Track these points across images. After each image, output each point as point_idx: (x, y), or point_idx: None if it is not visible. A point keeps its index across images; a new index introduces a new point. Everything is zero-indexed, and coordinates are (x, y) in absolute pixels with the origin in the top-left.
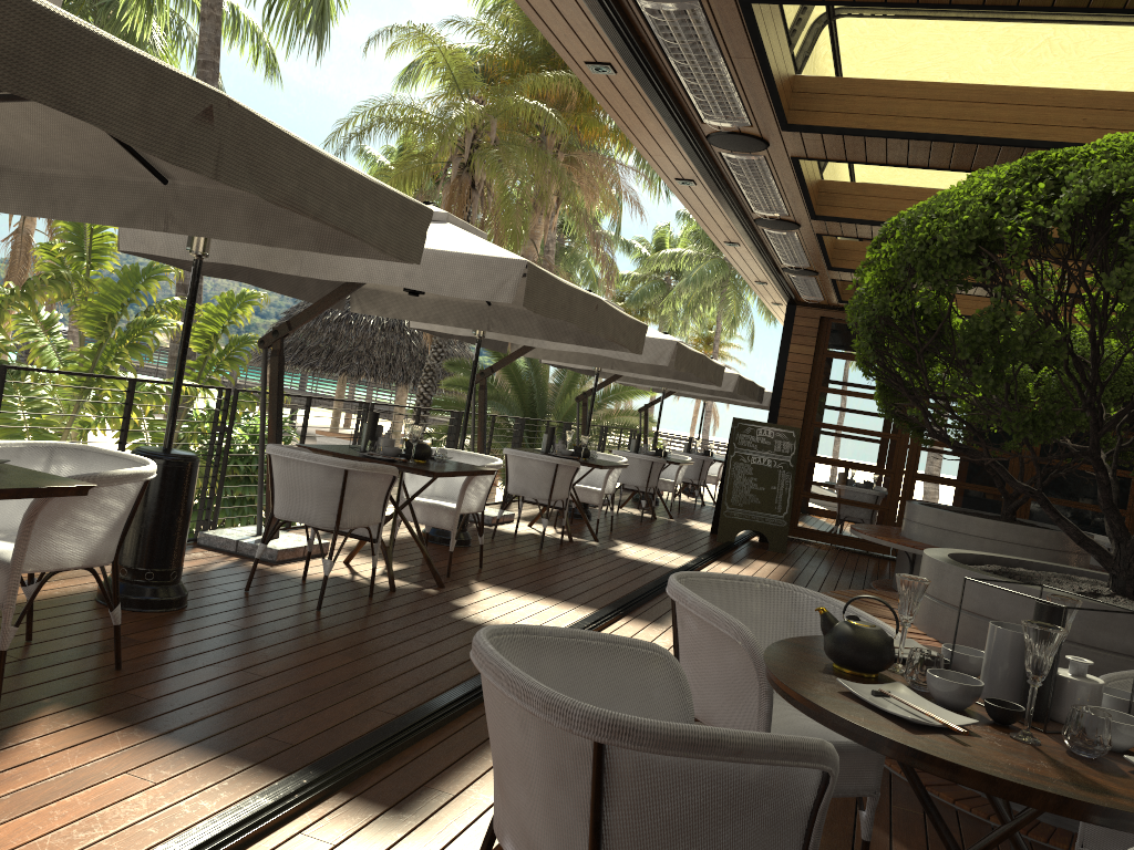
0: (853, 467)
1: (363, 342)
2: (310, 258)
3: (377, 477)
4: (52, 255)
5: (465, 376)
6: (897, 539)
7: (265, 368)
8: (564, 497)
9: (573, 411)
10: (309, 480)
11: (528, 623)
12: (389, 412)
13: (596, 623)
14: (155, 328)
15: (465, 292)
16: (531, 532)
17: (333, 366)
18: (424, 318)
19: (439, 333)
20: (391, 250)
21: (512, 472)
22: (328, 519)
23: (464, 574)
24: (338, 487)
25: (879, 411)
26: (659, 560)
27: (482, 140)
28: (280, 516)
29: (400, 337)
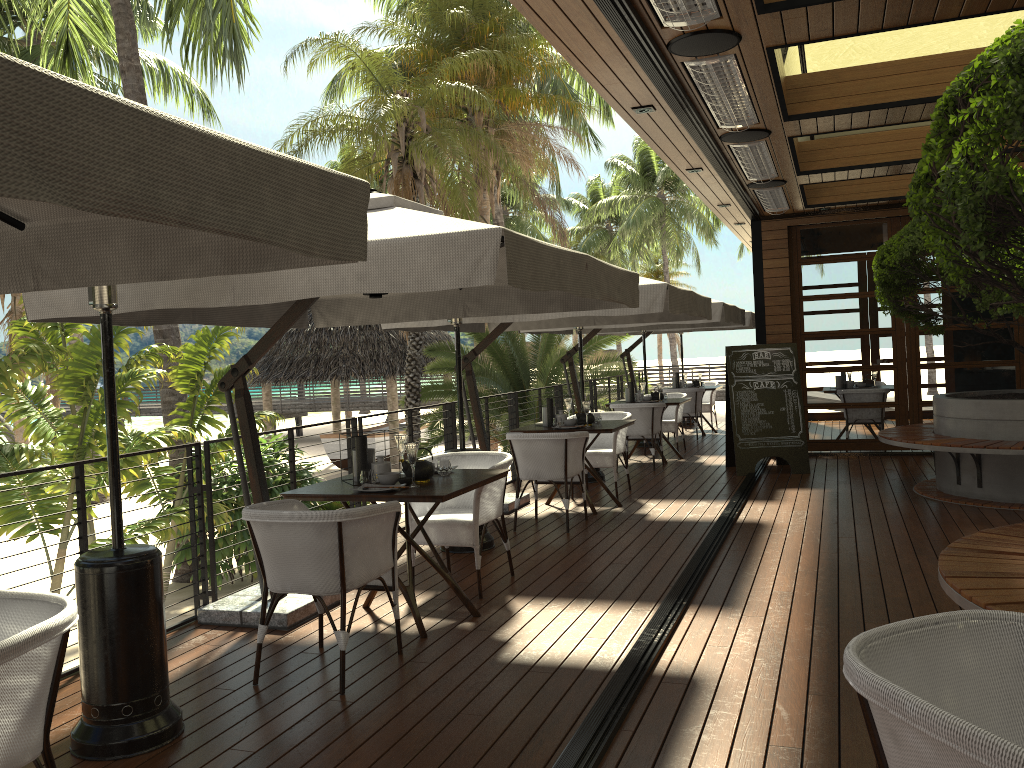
0: (853, 369)
1: (346, 345)
2: (242, 282)
3: (377, 519)
4: (26, 330)
5: (447, 358)
6: (938, 440)
7: (232, 411)
8: (579, 471)
9: (556, 369)
10: (299, 543)
11: (587, 647)
12: (383, 402)
13: (664, 628)
14: (134, 381)
15: (434, 283)
16: (551, 512)
17: (323, 373)
18: (394, 317)
19: (413, 328)
20: (320, 249)
21: (520, 457)
22: (331, 583)
23: (497, 590)
24: (334, 544)
25: (884, 309)
26: (692, 515)
27: (414, 130)
28: (275, 589)
29: (378, 332)
